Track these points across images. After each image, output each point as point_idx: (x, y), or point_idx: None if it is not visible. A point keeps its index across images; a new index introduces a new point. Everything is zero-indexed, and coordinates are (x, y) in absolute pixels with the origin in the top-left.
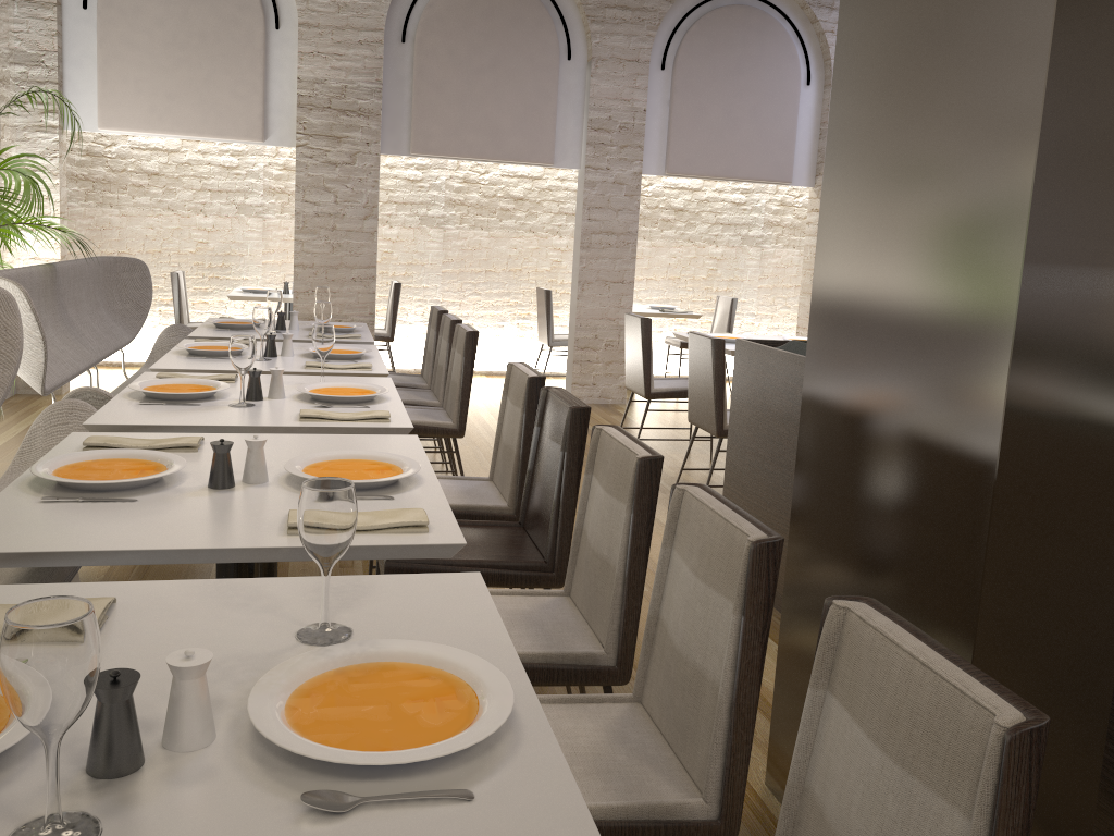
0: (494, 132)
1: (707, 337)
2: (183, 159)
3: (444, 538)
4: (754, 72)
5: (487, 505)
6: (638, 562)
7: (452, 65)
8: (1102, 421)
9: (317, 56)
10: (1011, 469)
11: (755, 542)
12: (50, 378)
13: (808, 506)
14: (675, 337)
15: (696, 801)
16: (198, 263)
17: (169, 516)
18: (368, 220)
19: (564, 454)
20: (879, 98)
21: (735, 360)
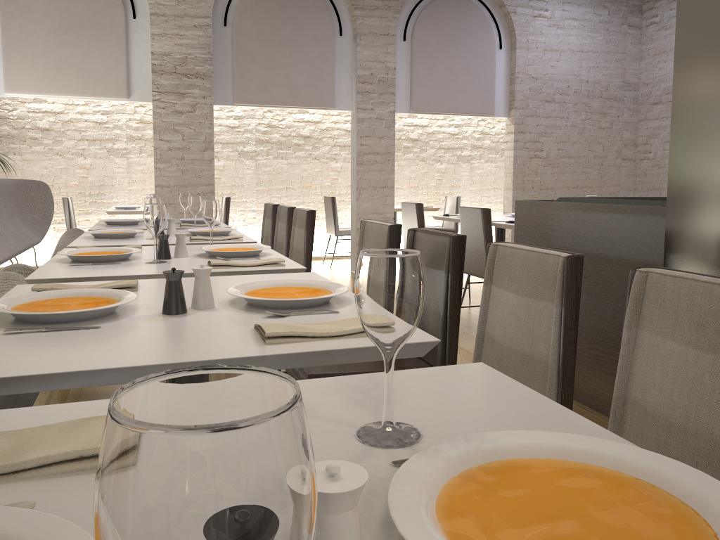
0: (292, 86)
1: (477, 208)
2: (66, 118)
3: (415, 337)
4: (465, 41)
5: None
6: (570, 352)
7: (260, 41)
8: None
9: (164, 36)
10: None
11: None
12: None
13: None
14: None
15: None
16: (81, 192)
17: (138, 337)
18: (207, 151)
19: (447, 276)
20: None
21: (516, 216)
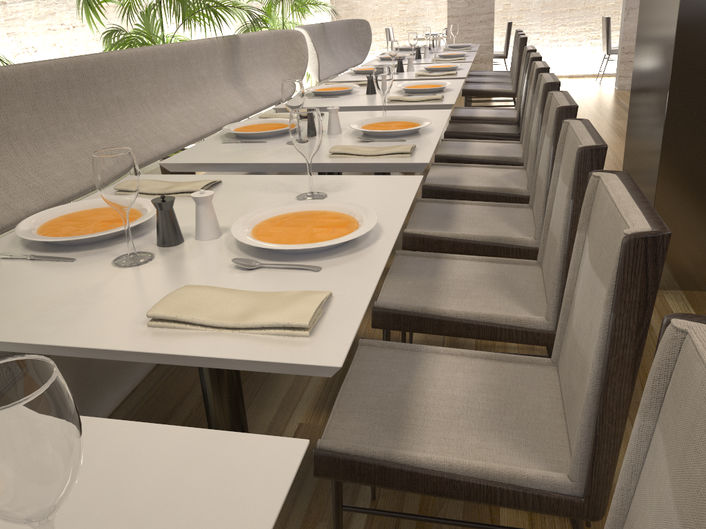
0: None
1: None
2: None
3: (446, 103)
4: None
5: (506, 117)
6: None
7: None
8: None
9: None
10: (681, 49)
11: (545, 83)
12: (322, 75)
13: (633, 92)
14: None
15: (523, 188)
16: (400, 23)
17: (348, 100)
18: None
19: (527, 81)
20: None
21: None
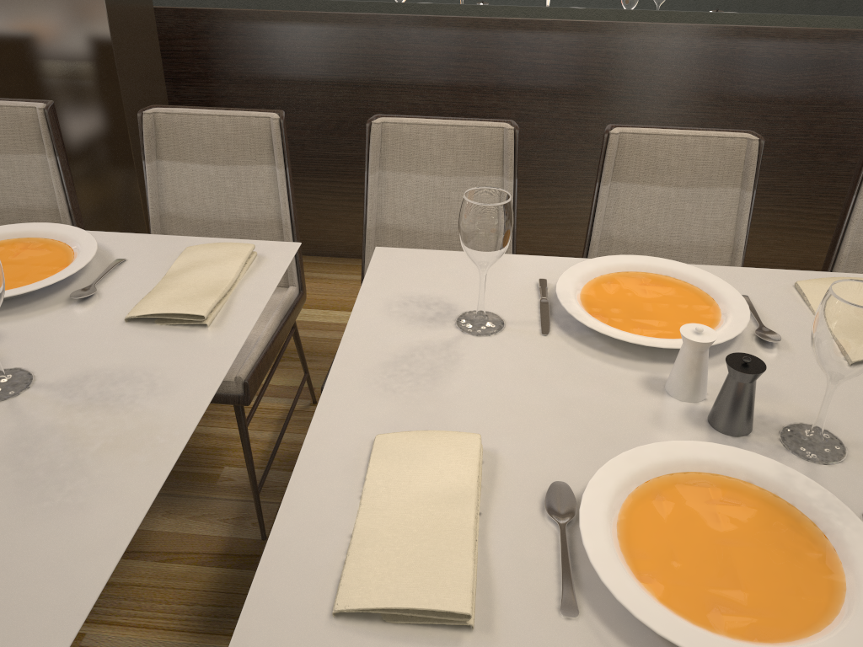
0: None
1: None
2: None
3: None
4: None
5: None
6: None
7: None
8: None
9: None
10: (114, 27)
11: (48, 108)
12: None
13: None
14: None
15: None
16: None
17: None
18: None
19: None
20: None
21: None
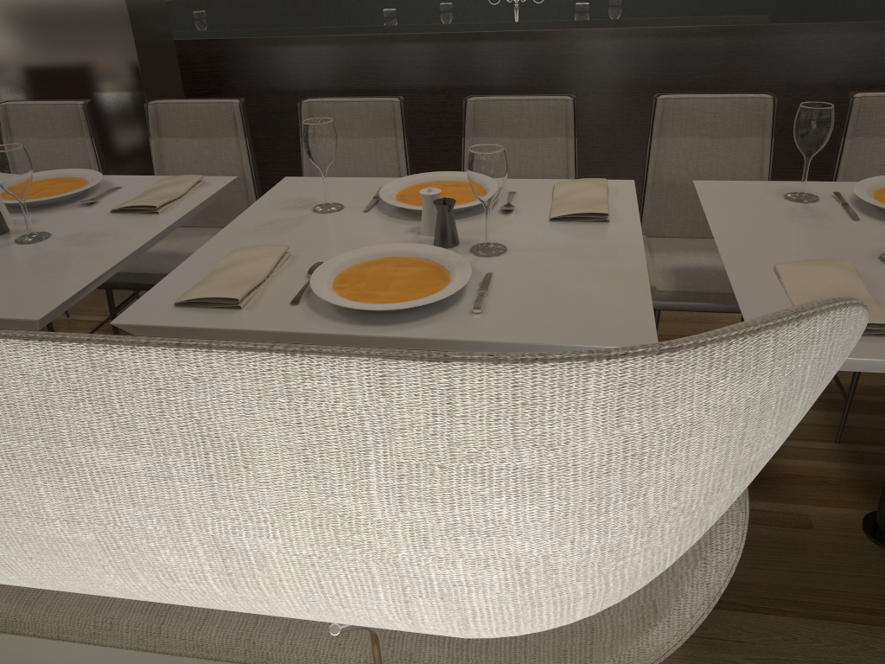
0: None
1: None
2: None
3: None
4: None
5: None
6: None
7: None
8: (157, 23)
9: None
10: (140, 51)
11: (85, 103)
12: None
13: None
14: None
15: None
16: None
17: None
18: None
19: None
20: None
21: None
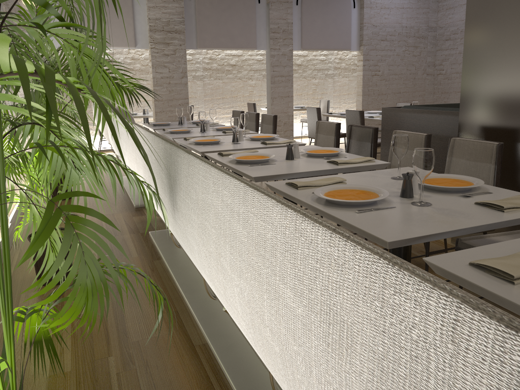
0: (231, 36)
1: (356, 111)
2: None
3: (382, 162)
4: (333, 4)
5: None
6: None
7: (212, 8)
8: None
9: (156, 8)
10: None
11: (498, 144)
12: None
13: None
14: (304, 119)
15: None
16: None
17: (294, 165)
18: (183, 78)
19: (371, 144)
20: (489, 15)
21: (382, 115)
